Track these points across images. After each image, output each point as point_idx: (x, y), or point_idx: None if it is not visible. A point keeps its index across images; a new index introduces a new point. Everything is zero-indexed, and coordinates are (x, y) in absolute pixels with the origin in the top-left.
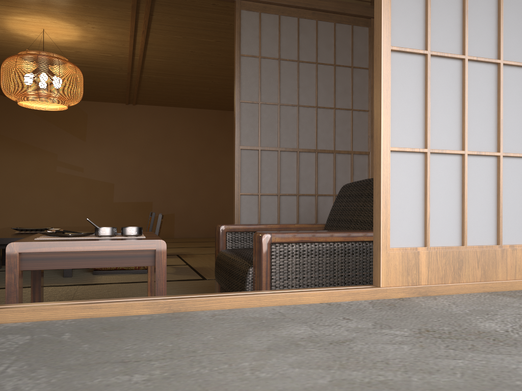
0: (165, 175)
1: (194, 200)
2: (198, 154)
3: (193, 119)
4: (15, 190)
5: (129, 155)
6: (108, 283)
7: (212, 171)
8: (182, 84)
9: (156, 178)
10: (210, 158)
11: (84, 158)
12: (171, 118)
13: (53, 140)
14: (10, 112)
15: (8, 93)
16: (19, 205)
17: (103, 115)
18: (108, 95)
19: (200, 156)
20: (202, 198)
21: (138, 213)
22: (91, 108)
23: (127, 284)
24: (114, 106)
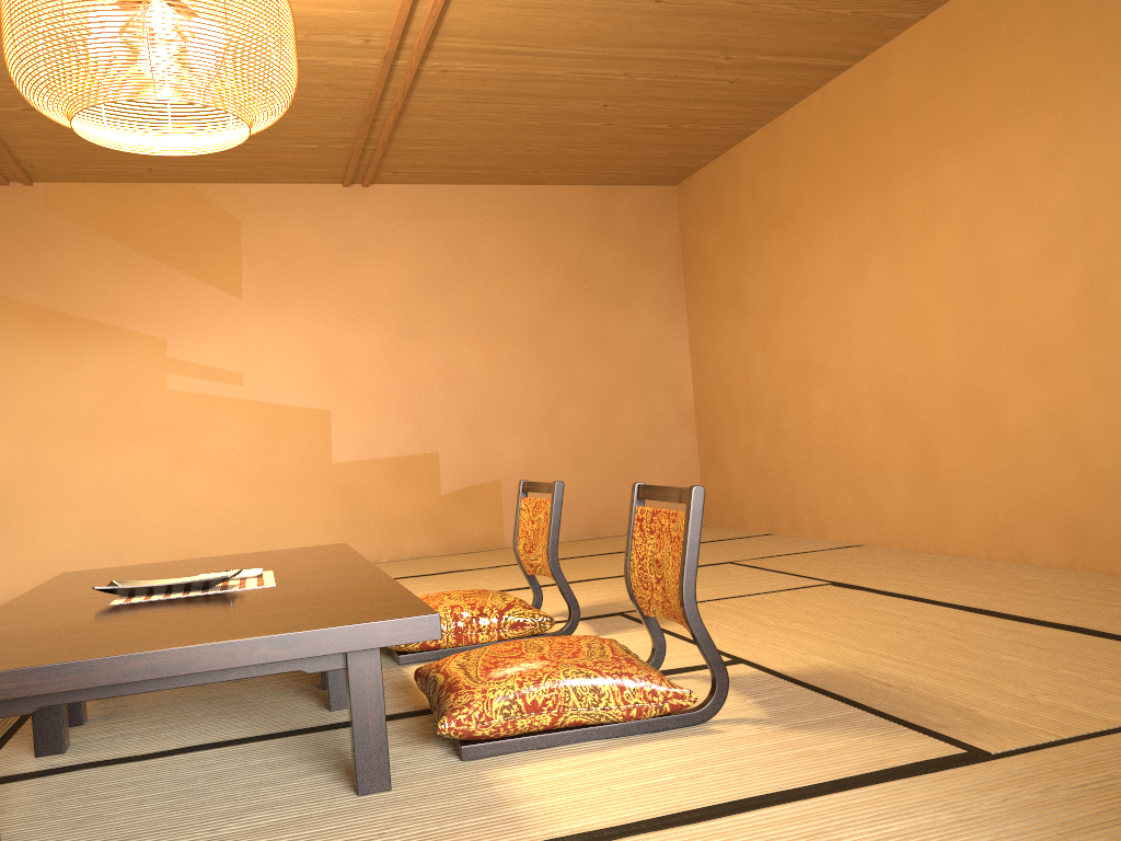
0: (467, 375)
1: (551, 439)
2: (549, 309)
3: (527, 215)
4: (54, 453)
5: (364, 326)
6: (614, 836)
7: (591, 355)
8: (532, 94)
9: (442, 386)
10: (582, 319)
11: (243, 346)
12: (469, 217)
13: (151, 302)
14: (23, 230)
15: (32, 98)
16: (71, 494)
17: (285, 220)
18: (302, 156)
19: (554, 316)
20: (569, 432)
21: (404, 488)
22: (249, 202)
23: (701, 831)
24: (313, 192)
